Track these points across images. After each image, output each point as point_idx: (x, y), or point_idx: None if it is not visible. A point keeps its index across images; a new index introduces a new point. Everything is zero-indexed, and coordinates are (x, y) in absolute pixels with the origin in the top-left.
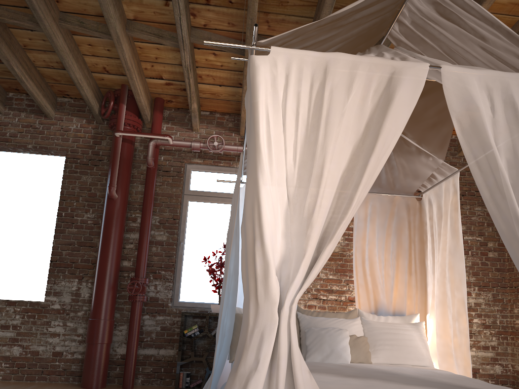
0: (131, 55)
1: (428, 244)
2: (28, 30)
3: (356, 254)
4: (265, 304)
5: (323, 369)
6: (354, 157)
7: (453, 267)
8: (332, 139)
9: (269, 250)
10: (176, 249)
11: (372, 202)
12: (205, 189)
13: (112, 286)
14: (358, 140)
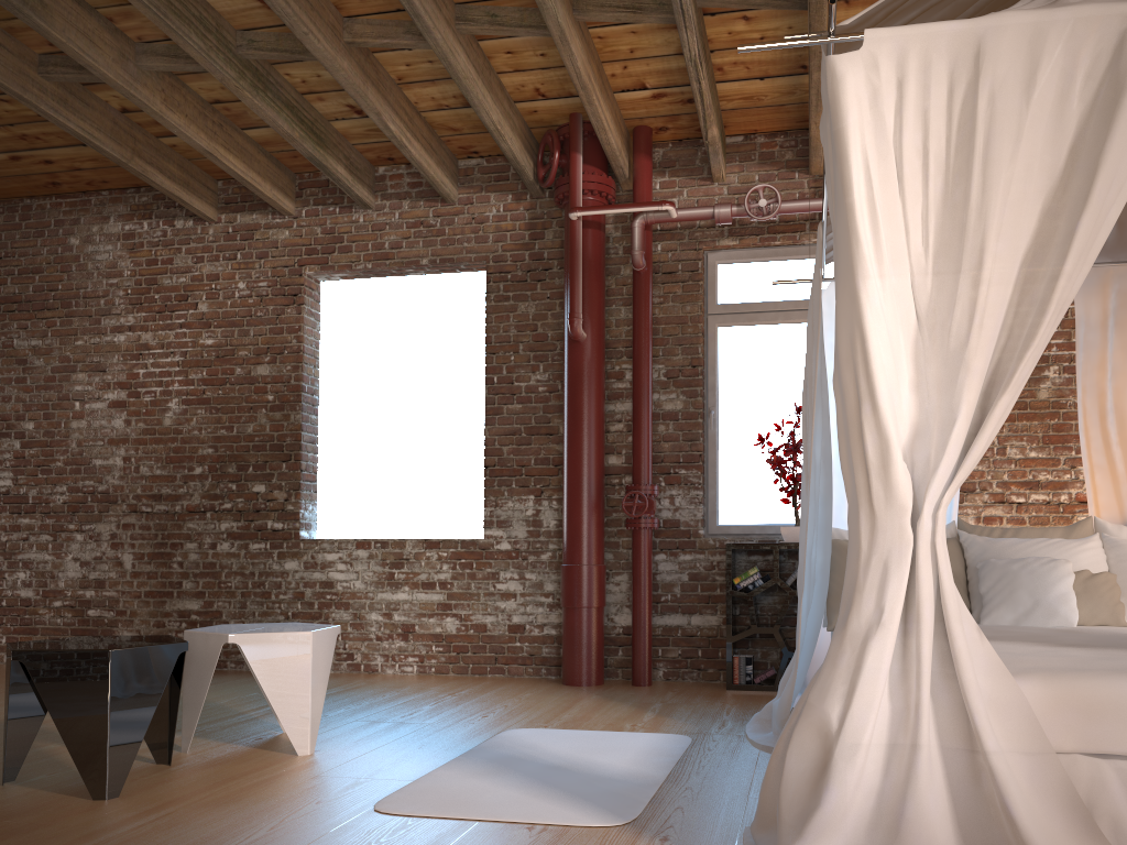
0: (586, 59)
1: None
2: (403, 50)
3: (1085, 402)
4: (887, 512)
5: (1015, 636)
6: (1047, 220)
7: None
8: (998, 193)
9: (887, 419)
10: (703, 426)
11: (1119, 285)
12: (748, 299)
13: (594, 504)
14: (1053, 184)
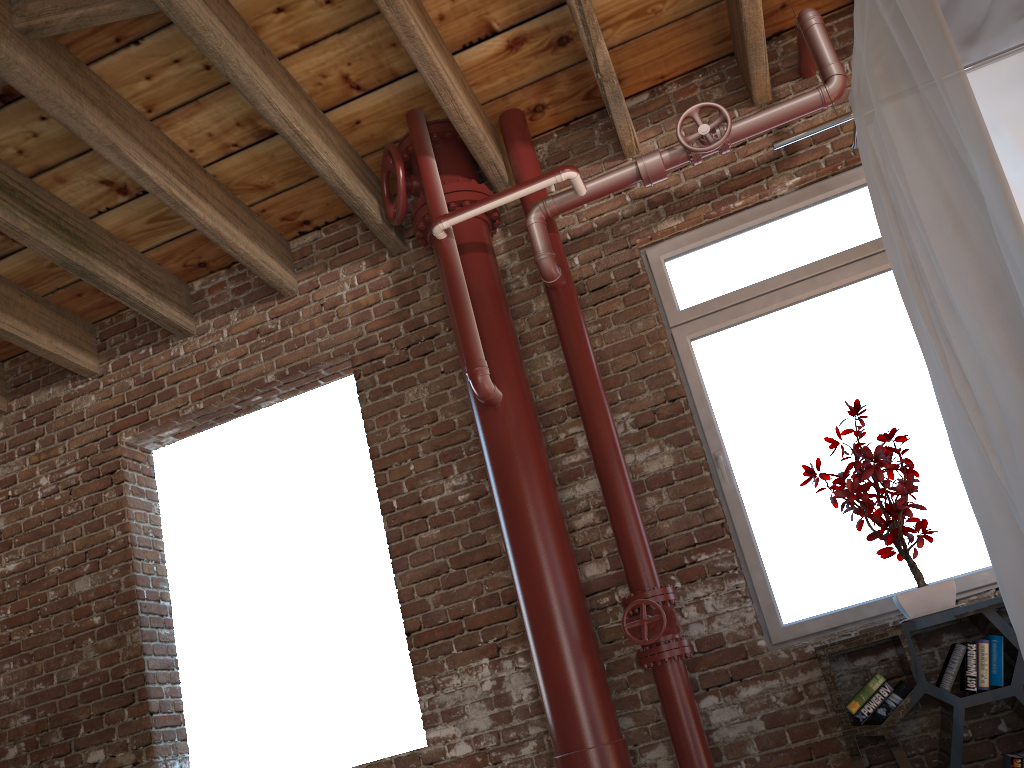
0: None
1: None
2: (128, 47)
3: None
4: None
5: None
6: None
7: None
8: None
9: None
10: (713, 482)
11: None
12: (722, 290)
13: (580, 642)
14: None
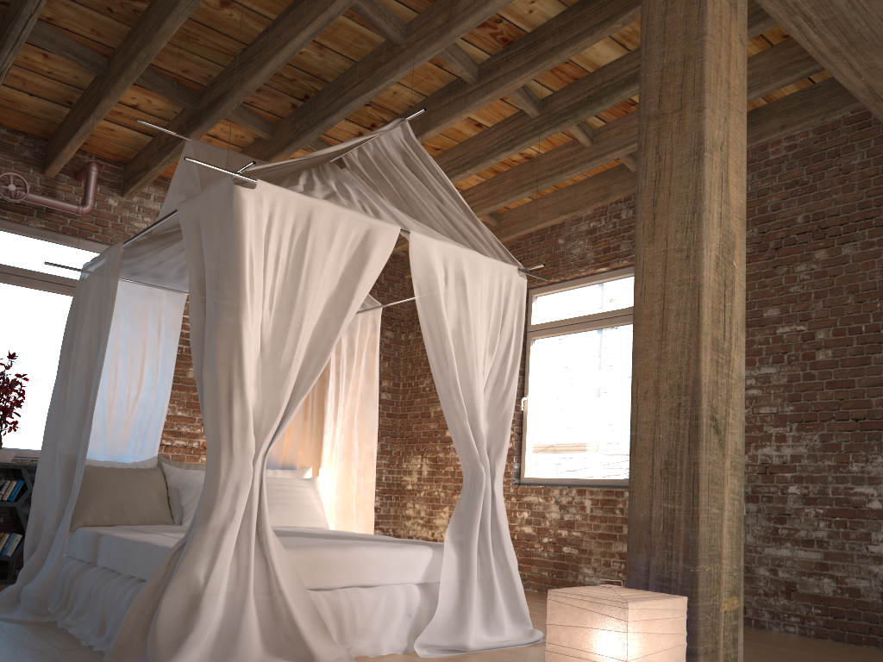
0: None
1: (331, 384)
2: None
3: None
4: (241, 455)
5: None
6: (327, 310)
7: (364, 415)
8: (312, 292)
9: (250, 402)
10: None
11: None
12: None
13: None
14: (331, 293)
